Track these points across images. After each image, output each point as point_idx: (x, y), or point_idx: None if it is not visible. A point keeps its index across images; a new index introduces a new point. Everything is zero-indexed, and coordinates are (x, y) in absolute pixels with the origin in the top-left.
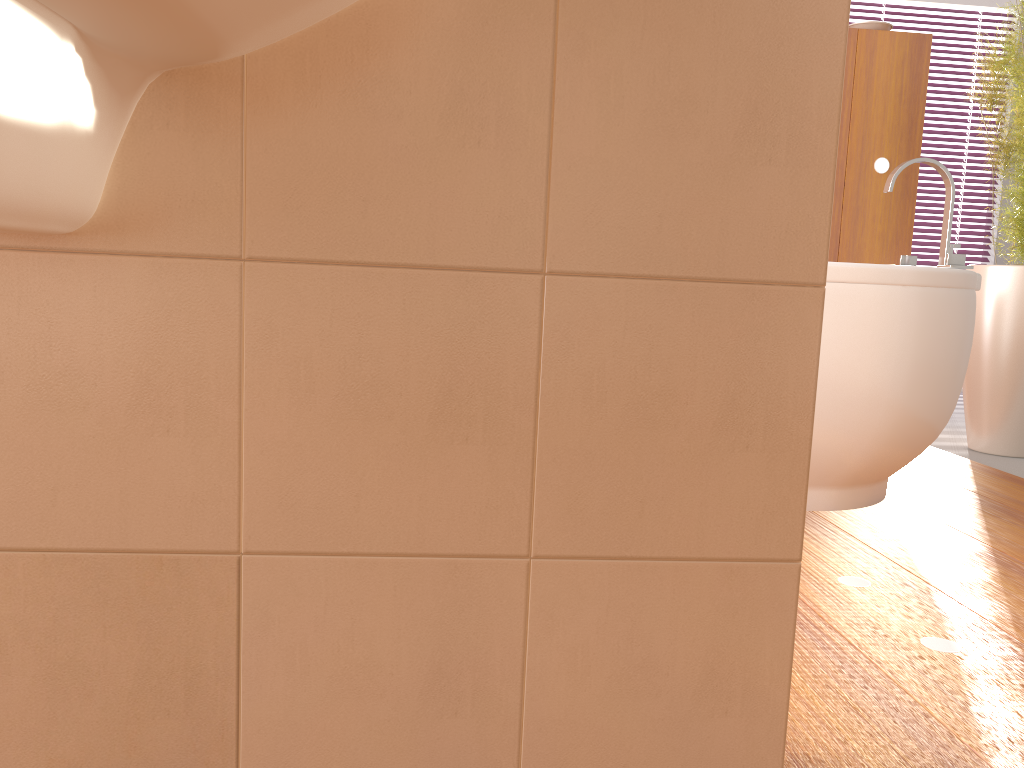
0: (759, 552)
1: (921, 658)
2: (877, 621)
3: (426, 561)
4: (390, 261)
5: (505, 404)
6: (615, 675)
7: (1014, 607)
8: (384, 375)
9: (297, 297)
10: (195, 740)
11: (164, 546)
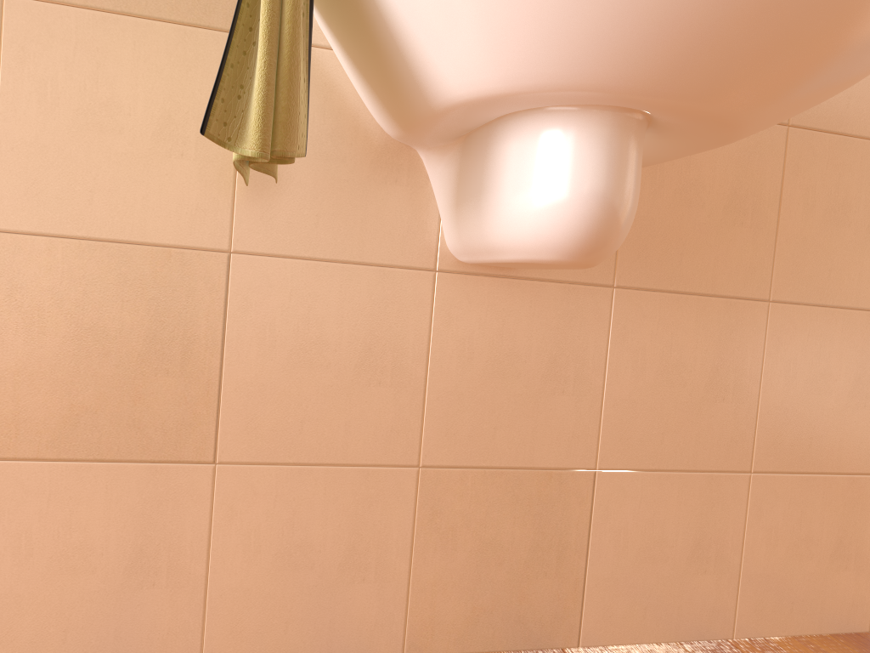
0: (867, 469)
1: None
2: None
3: (696, 475)
4: (691, 291)
5: (744, 378)
6: (790, 545)
7: None
8: (683, 359)
9: (640, 311)
10: (559, 592)
11: (553, 465)
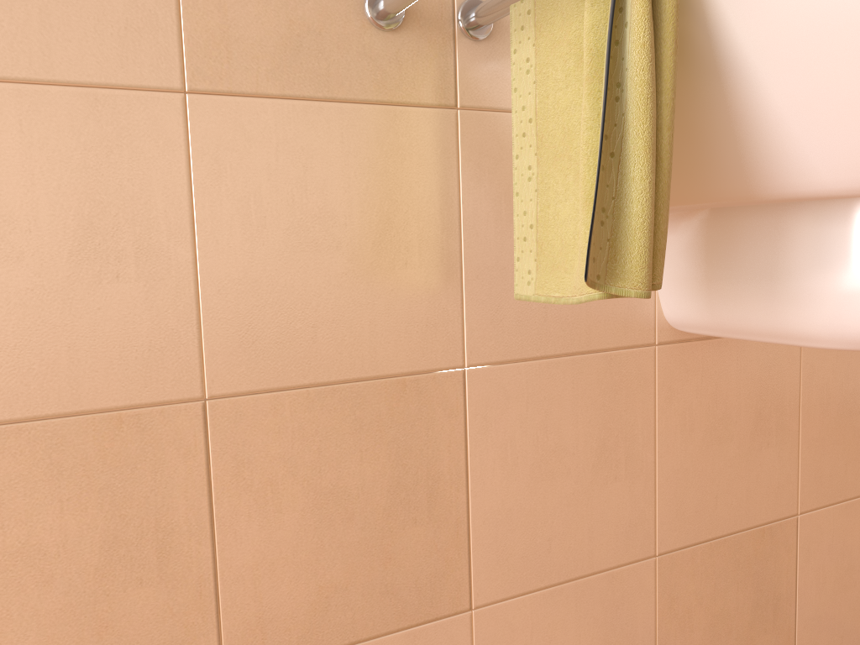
0: None
1: None
2: None
3: None
4: None
5: None
6: None
7: None
8: (857, 387)
9: None
10: (776, 644)
11: (765, 520)
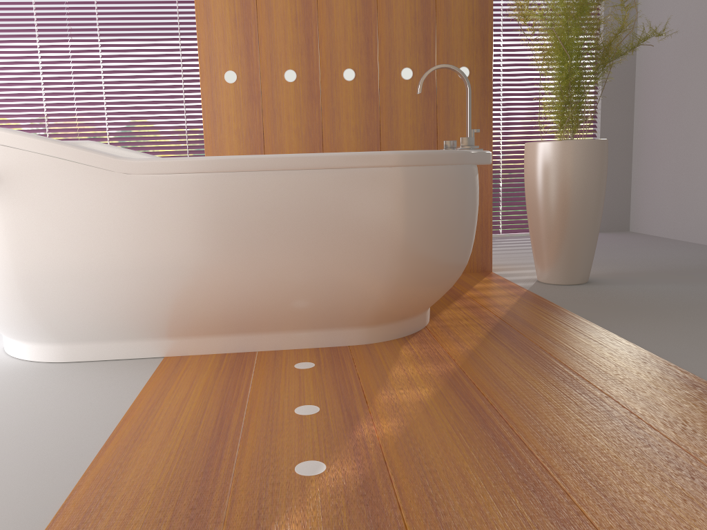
0: None
1: (277, 483)
2: (282, 448)
3: None
4: None
5: None
6: None
7: (416, 424)
8: None
9: None
10: None
11: None
